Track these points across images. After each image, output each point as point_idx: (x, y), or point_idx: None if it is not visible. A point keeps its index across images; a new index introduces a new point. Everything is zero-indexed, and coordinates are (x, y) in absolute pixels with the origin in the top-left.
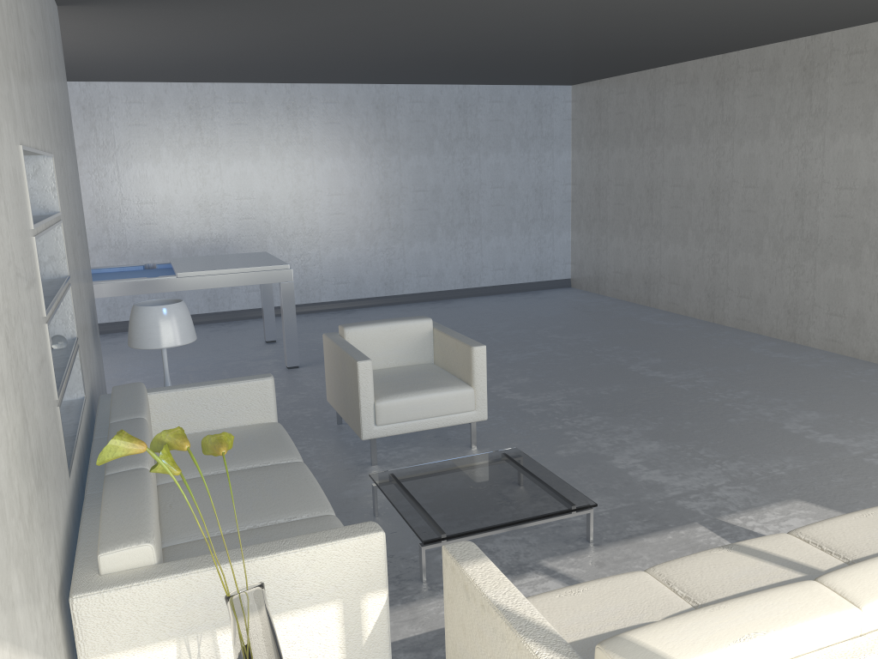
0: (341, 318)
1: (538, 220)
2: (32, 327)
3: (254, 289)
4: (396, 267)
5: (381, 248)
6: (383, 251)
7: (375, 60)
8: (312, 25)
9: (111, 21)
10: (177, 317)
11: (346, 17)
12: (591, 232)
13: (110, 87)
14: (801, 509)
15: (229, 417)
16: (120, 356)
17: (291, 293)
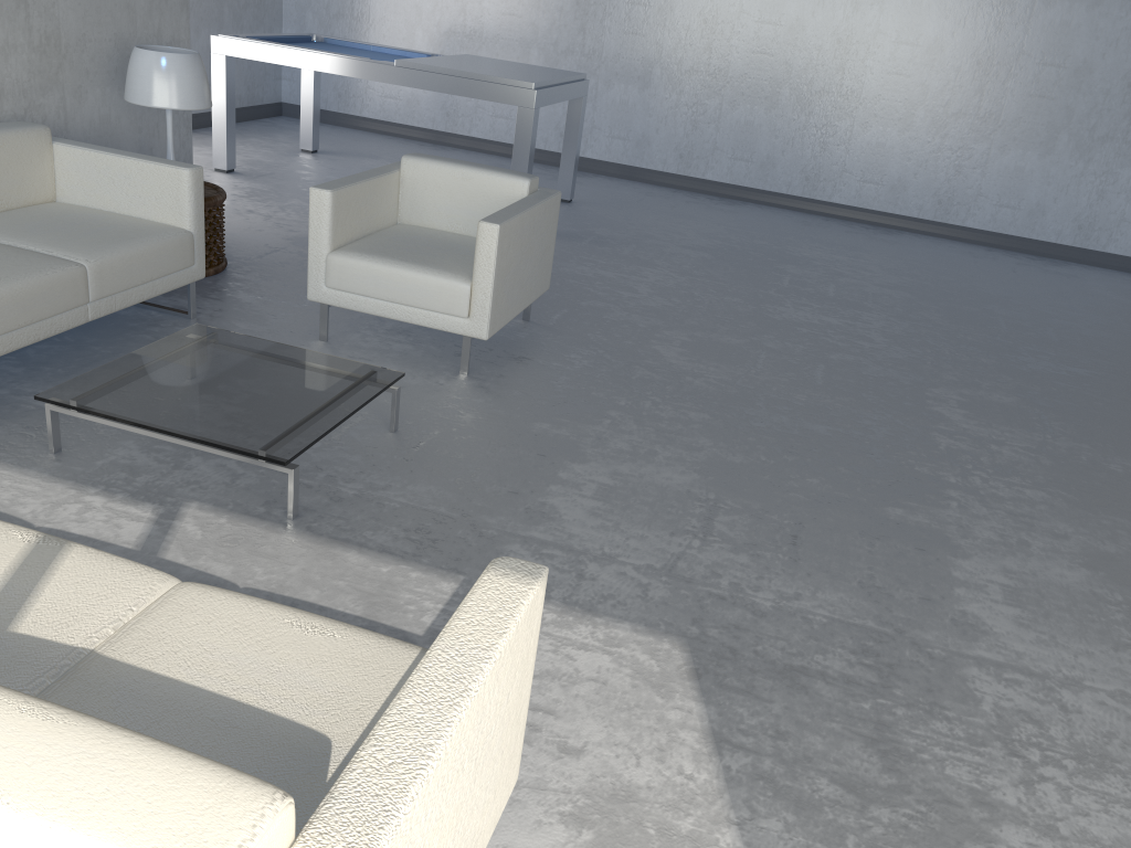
0: (704, 206)
1: (1114, 140)
2: None
3: (619, 136)
4: (830, 157)
5: (816, 122)
6: (817, 128)
7: None
8: None
9: None
10: (166, 71)
11: None
12: None
13: None
14: (650, 654)
15: (137, 204)
16: None
17: (527, 126)
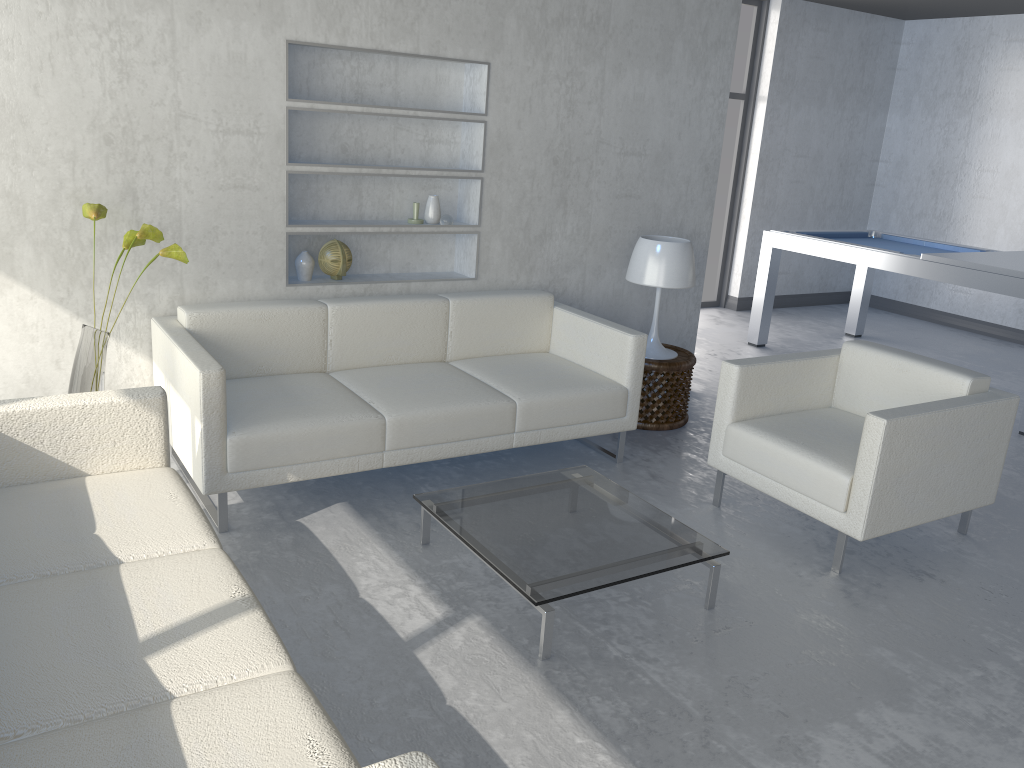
0: None
1: None
2: (215, 157)
3: None
4: None
5: None
6: None
7: None
8: None
9: None
10: (655, 255)
11: None
12: None
13: None
14: None
15: (595, 360)
16: (935, 356)
17: None
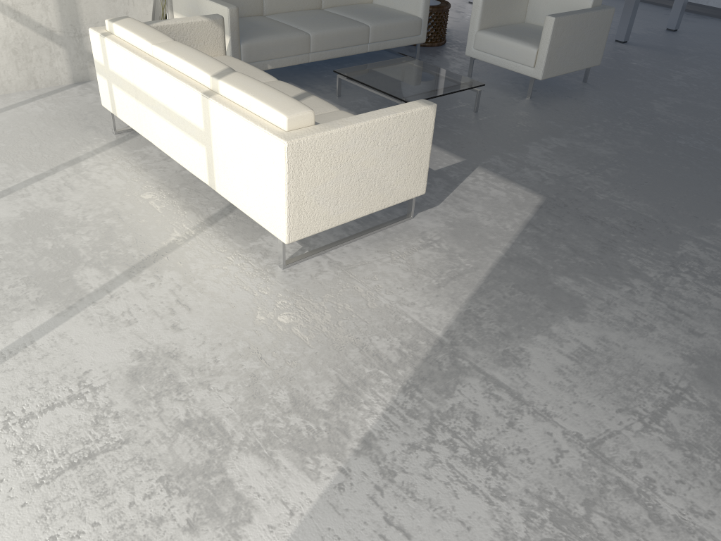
0: None
1: None
2: None
3: None
4: None
5: None
6: None
7: None
8: None
9: None
10: None
11: None
12: None
13: None
14: (525, 197)
15: (402, 5)
16: None
17: None
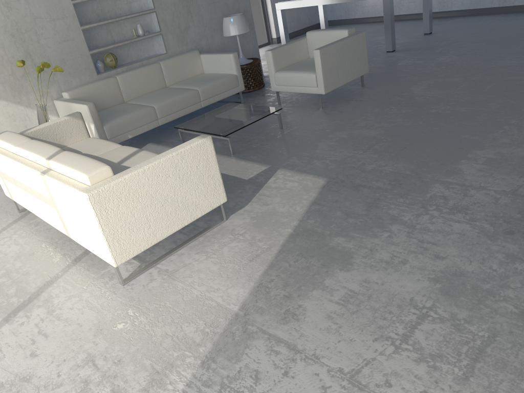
0: (508, 19)
1: None
2: (53, 31)
3: None
4: None
5: None
6: None
7: None
8: None
9: None
10: (231, 23)
11: None
12: None
13: None
14: (313, 182)
15: (222, 69)
16: None
17: (387, 5)
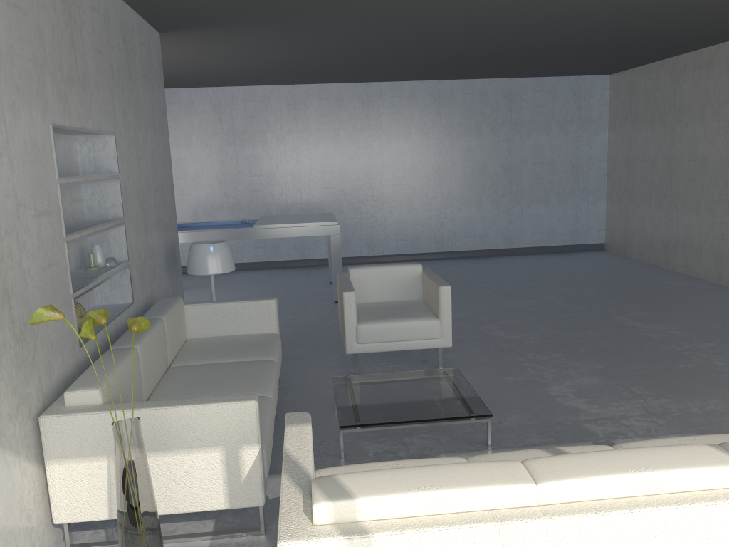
0: None
1: (574, 191)
2: (37, 241)
3: None
4: (447, 228)
5: (435, 213)
6: (436, 216)
7: (418, 61)
8: (345, 36)
9: (202, 42)
10: (219, 252)
11: (367, 28)
12: (621, 202)
13: (233, 90)
14: None
15: (242, 327)
16: (224, 287)
17: (338, 244)
